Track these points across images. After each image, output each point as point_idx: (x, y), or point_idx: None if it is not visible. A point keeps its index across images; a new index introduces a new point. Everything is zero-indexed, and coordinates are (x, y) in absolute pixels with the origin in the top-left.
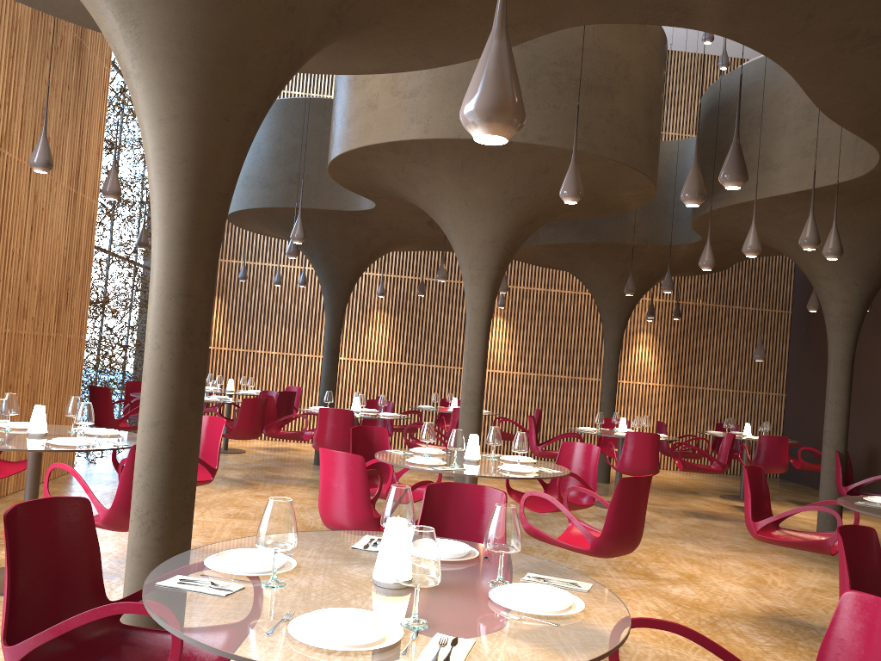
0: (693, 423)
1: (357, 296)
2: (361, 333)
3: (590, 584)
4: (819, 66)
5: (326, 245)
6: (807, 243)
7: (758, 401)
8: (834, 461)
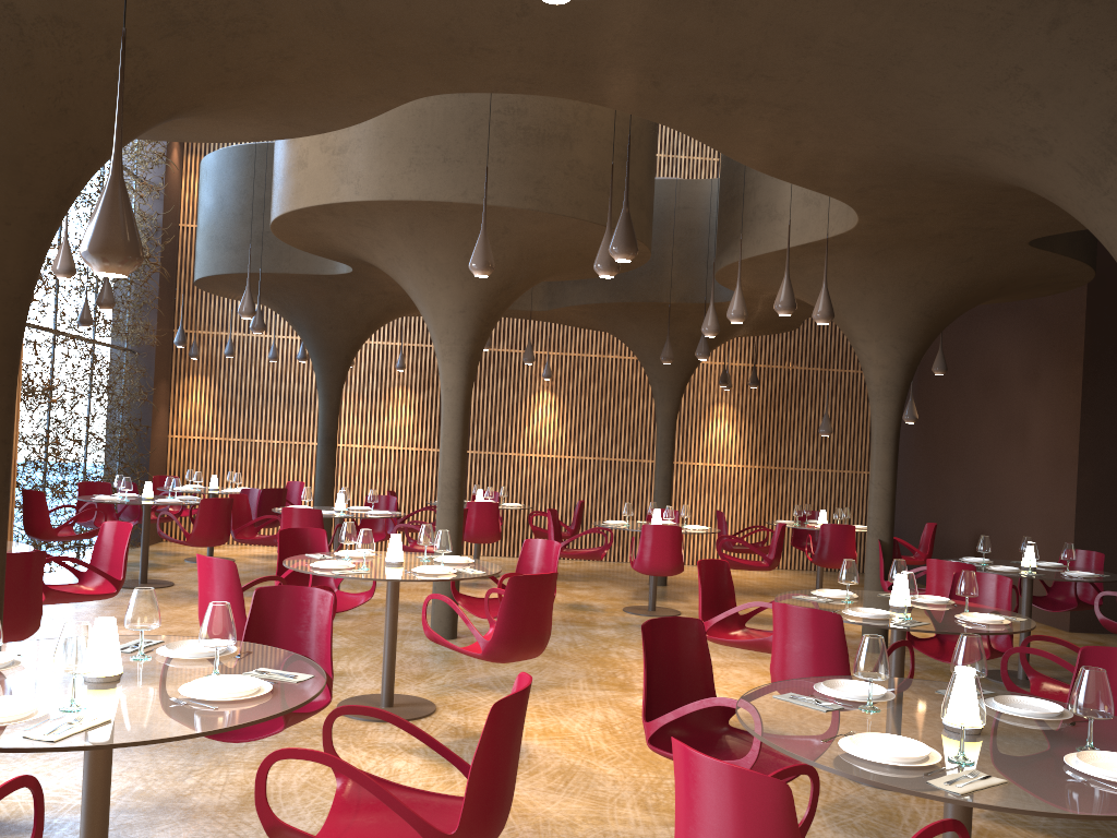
0: (785, 511)
1: (374, 371)
2: (380, 415)
3: (310, 676)
4: (708, 127)
5: (312, 314)
6: (780, 308)
7: (863, 482)
8: (878, 552)
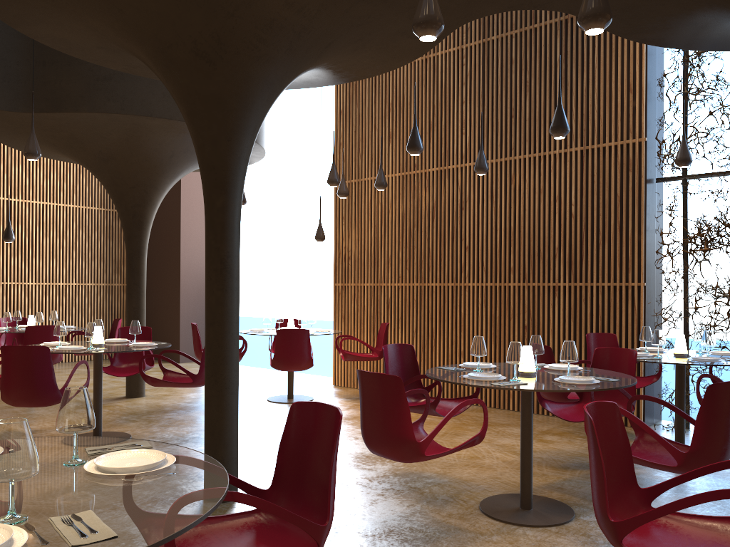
0: None
1: None
2: None
3: None
4: None
5: None
6: None
7: None
8: None
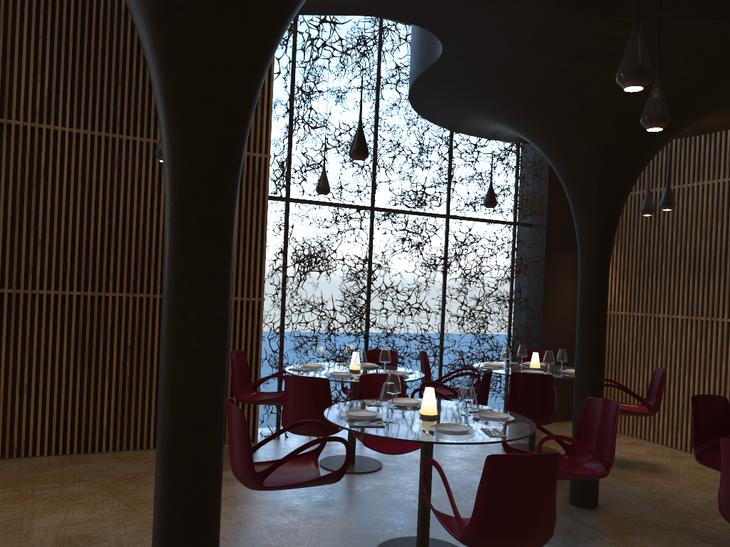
0: None
1: None
2: None
3: None
4: None
5: (532, 130)
6: None
7: None
8: None
